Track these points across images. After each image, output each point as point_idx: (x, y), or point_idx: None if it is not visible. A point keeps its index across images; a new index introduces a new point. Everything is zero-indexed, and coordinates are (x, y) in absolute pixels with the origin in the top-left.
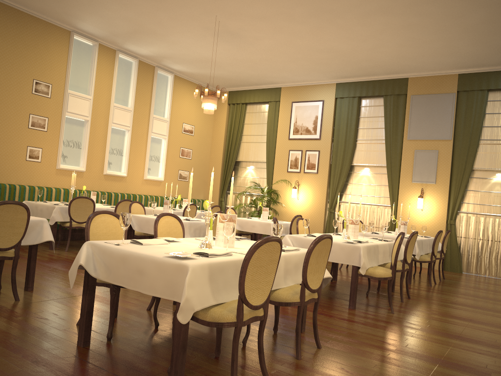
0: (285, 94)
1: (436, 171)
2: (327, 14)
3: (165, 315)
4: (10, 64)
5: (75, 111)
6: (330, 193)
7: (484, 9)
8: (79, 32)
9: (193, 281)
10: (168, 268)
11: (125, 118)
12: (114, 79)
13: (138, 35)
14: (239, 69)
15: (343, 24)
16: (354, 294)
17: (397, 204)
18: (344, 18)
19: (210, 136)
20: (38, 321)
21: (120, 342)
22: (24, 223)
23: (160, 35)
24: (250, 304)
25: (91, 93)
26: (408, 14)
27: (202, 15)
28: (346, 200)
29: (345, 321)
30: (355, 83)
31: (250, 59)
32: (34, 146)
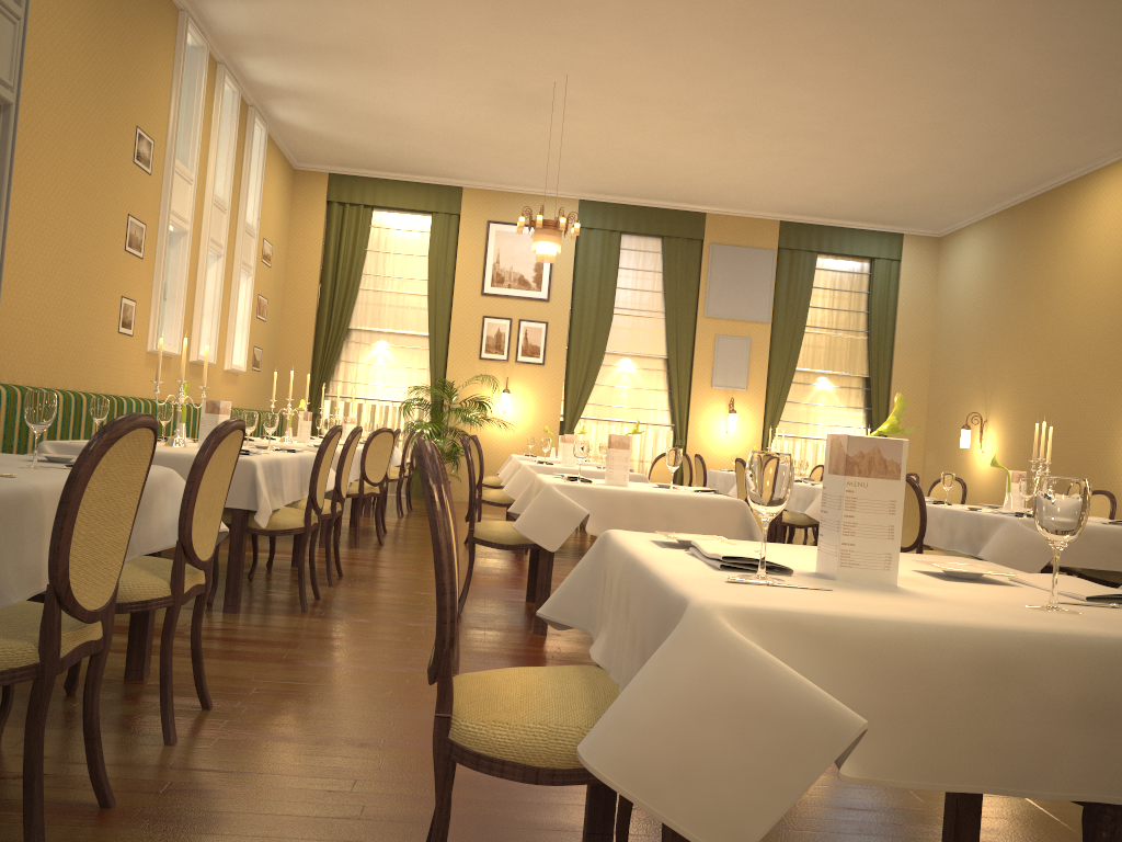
0: (473, 203)
1: (748, 370)
2: (742, 120)
3: None
4: (115, 86)
5: (177, 210)
6: (569, 402)
7: (926, 163)
8: (190, 14)
9: None
10: None
11: (220, 228)
12: (215, 133)
13: (326, 55)
14: (429, 145)
15: (739, 135)
16: None
17: (687, 423)
18: (754, 130)
19: (283, 269)
20: None
21: None
22: None
23: (380, 67)
24: None
25: (192, 166)
26: (838, 147)
27: (541, 69)
28: (592, 415)
29: None
30: (615, 207)
31: (486, 139)
32: (128, 295)
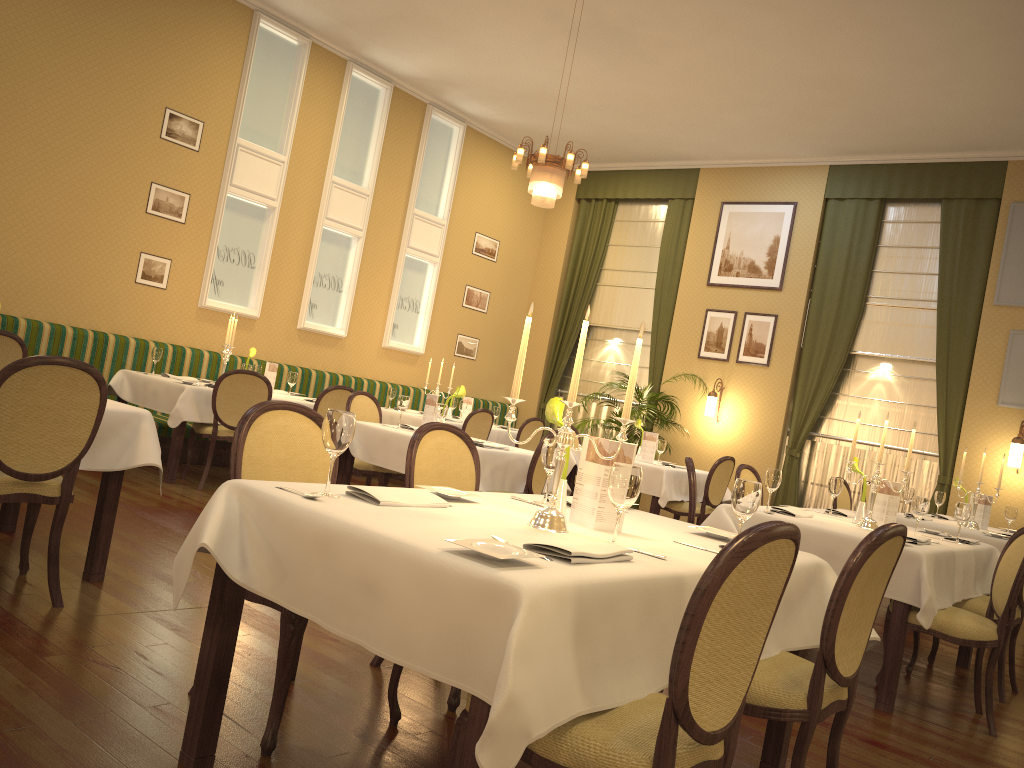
0: (709, 185)
1: None
2: None
3: (417, 686)
4: (118, 71)
5: (249, 186)
6: (794, 414)
7: None
8: (272, 14)
9: (530, 641)
10: (453, 587)
11: (355, 211)
12: (338, 123)
13: (397, 28)
14: (611, 120)
15: (879, 15)
16: (893, 676)
17: (956, 454)
18: (886, 1)
19: (531, 267)
20: (93, 675)
21: (294, 764)
22: (90, 418)
23: (446, 29)
24: (699, 729)
25: (285, 150)
26: None
27: None
28: (831, 433)
29: (881, 751)
30: (875, 169)
31: (641, 98)
32: (155, 253)
